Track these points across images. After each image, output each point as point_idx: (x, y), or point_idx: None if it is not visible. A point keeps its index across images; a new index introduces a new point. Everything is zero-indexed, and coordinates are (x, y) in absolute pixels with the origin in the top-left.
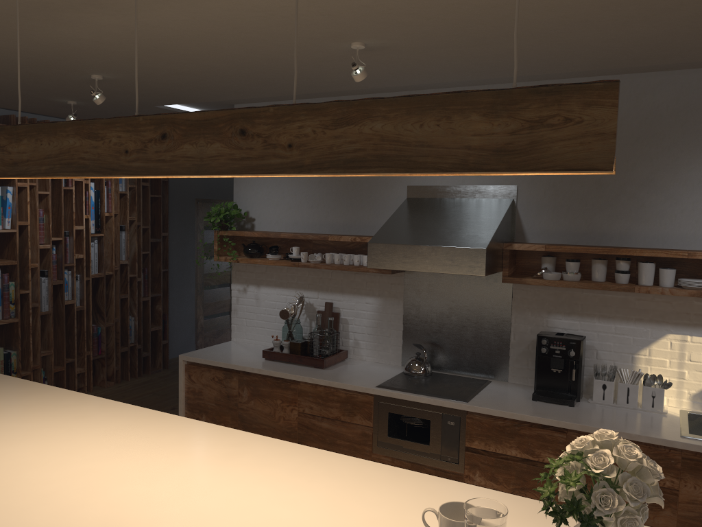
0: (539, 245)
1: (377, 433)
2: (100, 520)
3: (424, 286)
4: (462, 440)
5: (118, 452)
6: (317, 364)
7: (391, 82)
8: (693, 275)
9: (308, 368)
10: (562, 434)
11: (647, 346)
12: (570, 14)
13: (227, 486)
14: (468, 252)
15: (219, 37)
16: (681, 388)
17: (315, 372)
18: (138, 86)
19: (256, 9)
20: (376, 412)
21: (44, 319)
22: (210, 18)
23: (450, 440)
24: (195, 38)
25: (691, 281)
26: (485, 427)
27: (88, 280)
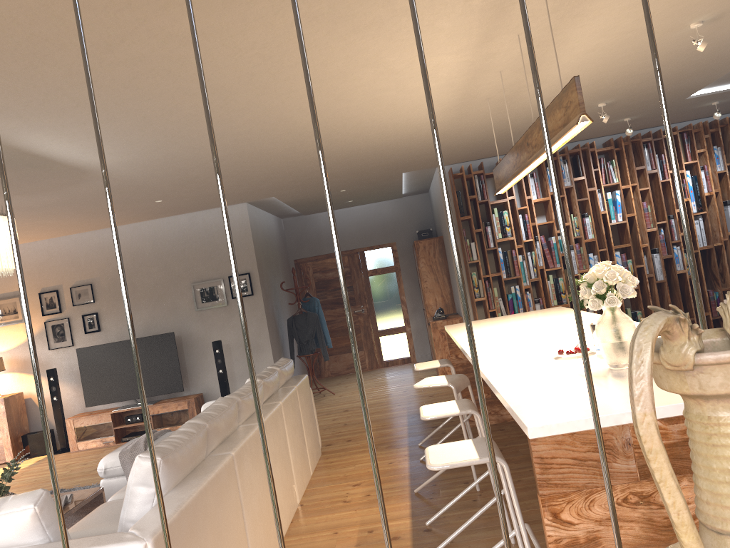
0: None
1: None
2: (504, 342)
3: None
4: None
5: (551, 327)
6: None
7: None
8: None
9: None
10: None
11: None
12: None
13: (570, 335)
14: None
15: (607, 64)
16: None
17: None
18: (638, 97)
19: (588, 51)
20: None
21: (662, 287)
22: (580, 64)
23: None
24: (598, 71)
25: None
26: None
27: (697, 252)
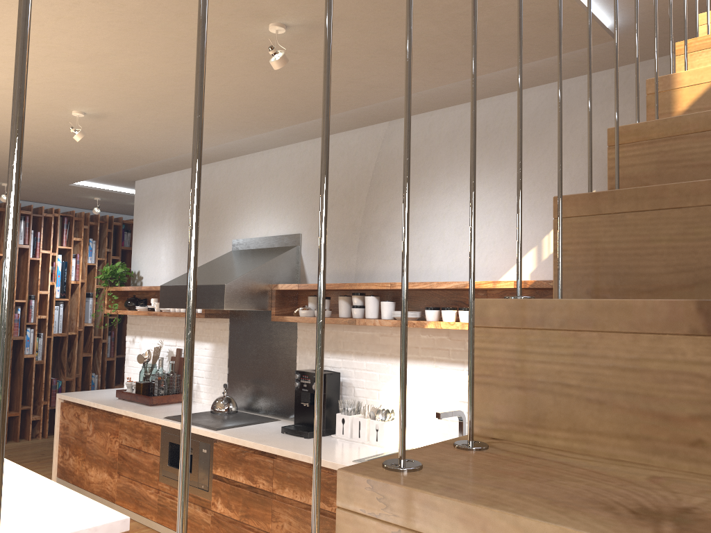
0: (294, 284)
1: (162, 462)
2: None
3: (241, 331)
4: (211, 467)
5: None
6: (146, 401)
7: (183, 147)
8: (417, 308)
9: (139, 405)
10: (270, 459)
11: (389, 381)
12: (159, 70)
13: None
14: (215, 288)
15: None
16: (414, 424)
17: (137, 408)
18: None
19: None
20: (162, 441)
21: None
22: None
23: (203, 468)
24: None
25: (395, 311)
26: (224, 454)
27: (50, 338)
